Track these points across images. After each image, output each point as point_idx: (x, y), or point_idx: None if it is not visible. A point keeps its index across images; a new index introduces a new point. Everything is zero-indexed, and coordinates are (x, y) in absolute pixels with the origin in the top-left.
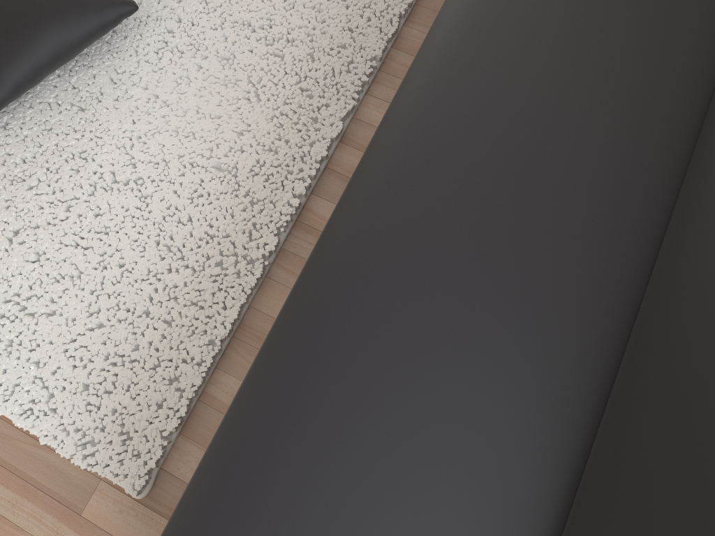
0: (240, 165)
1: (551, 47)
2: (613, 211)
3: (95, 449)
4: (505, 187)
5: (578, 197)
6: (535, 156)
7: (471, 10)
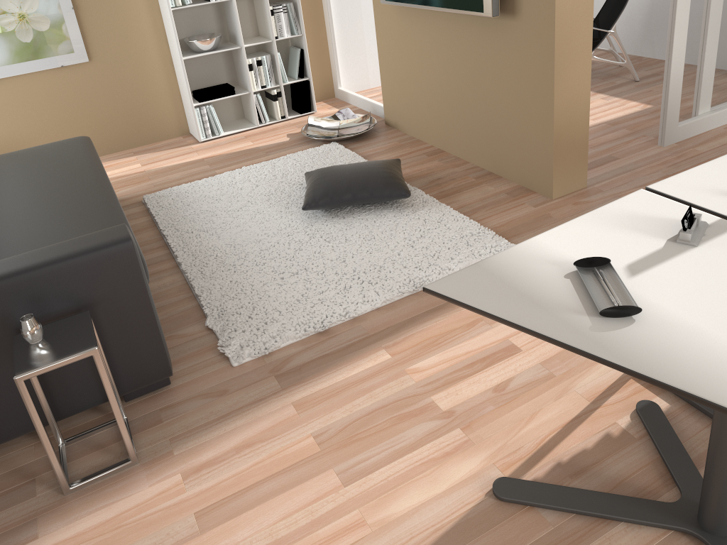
0: (205, 232)
1: (61, 220)
2: (5, 213)
3: (166, 191)
4: (50, 198)
5: (20, 208)
6: (44, 206)
7: (106, 210)
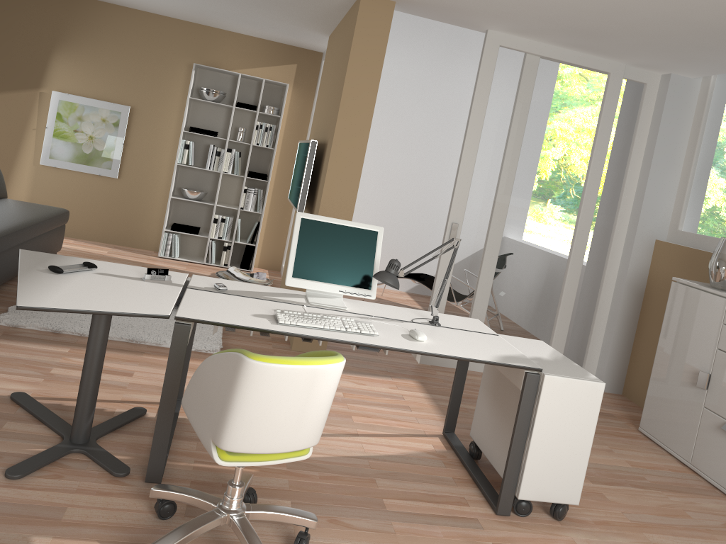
0: None
1: None
2: None
3: None
4: None
5: None
6: None
7: (8, 226)
